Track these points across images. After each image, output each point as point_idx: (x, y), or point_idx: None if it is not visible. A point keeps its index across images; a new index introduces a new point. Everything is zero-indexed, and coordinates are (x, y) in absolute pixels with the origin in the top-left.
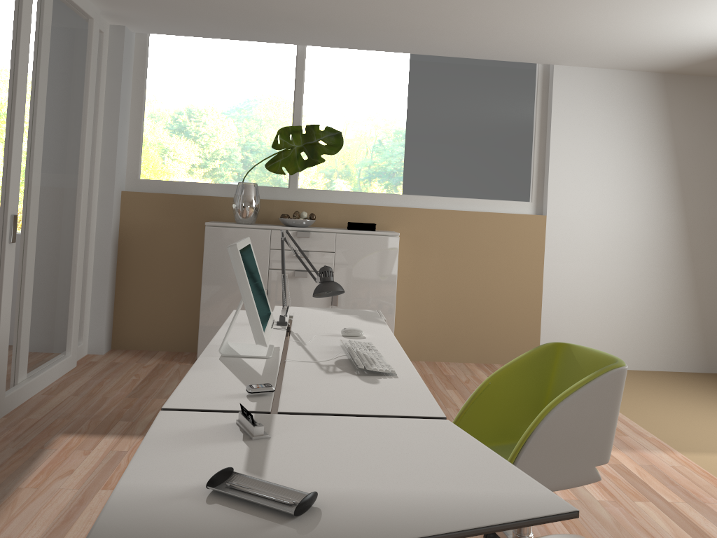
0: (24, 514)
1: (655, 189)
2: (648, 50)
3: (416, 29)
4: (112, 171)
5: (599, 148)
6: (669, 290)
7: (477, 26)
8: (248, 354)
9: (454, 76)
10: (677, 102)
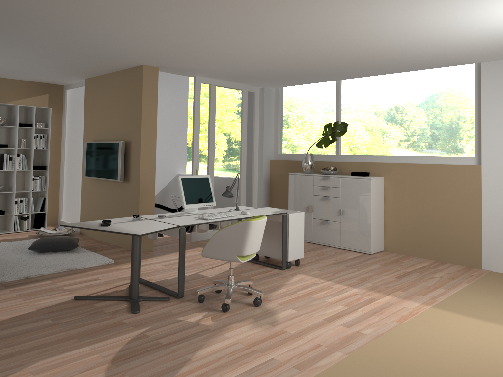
0: (160, 258)
1: None
2: None
3: (358, 67)
4: (262, 151)
5: None
6: None
7: (380, 60)
8: (191, 212)
9: (418, 81)
10: None
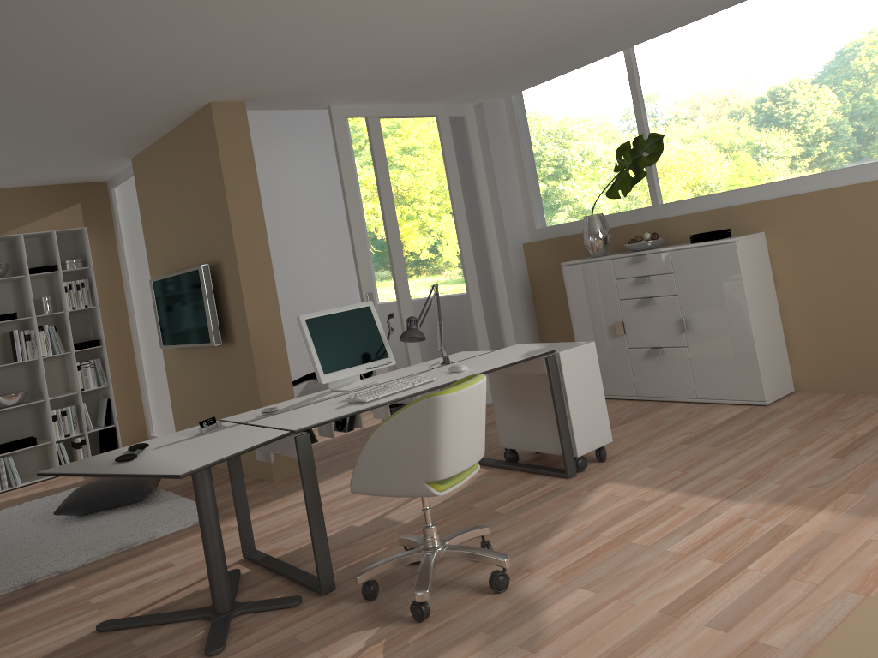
0: None
1: None
2: None
3: (657, 2)
4: (502, 230)
5: None
6: None
7: None
8: (341, 389)
9: (803, 5)
10: None
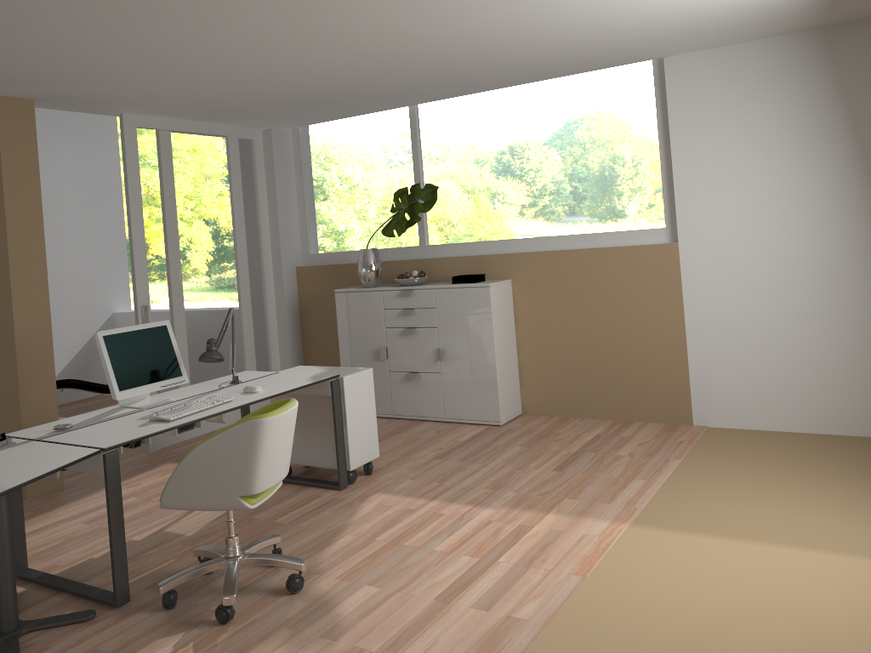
0: (80, 505)
1: (829, 188)
2: (718, 24)
3: (449, 77)
4: (279, 252)
5: (737, 148)
6: (870, 325)
7: (490, 62)
8: (133, 406)
9: (558, 98)
10: (849, 62)
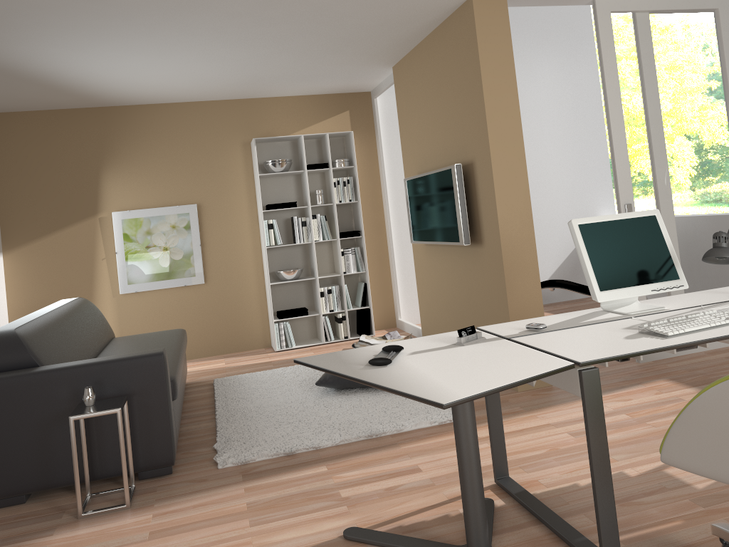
0: (566, 410)
1: None
2: None
3: None
4: None
5: None
6: None
7: None
8: (618, 310)
9: None
10: None
